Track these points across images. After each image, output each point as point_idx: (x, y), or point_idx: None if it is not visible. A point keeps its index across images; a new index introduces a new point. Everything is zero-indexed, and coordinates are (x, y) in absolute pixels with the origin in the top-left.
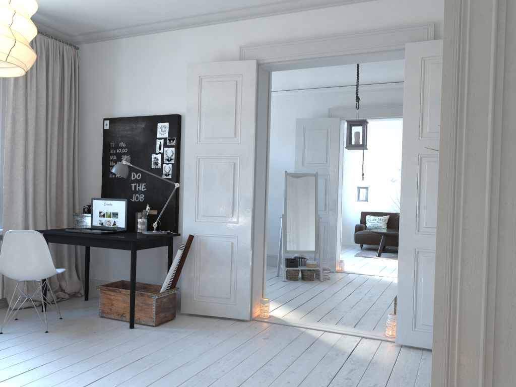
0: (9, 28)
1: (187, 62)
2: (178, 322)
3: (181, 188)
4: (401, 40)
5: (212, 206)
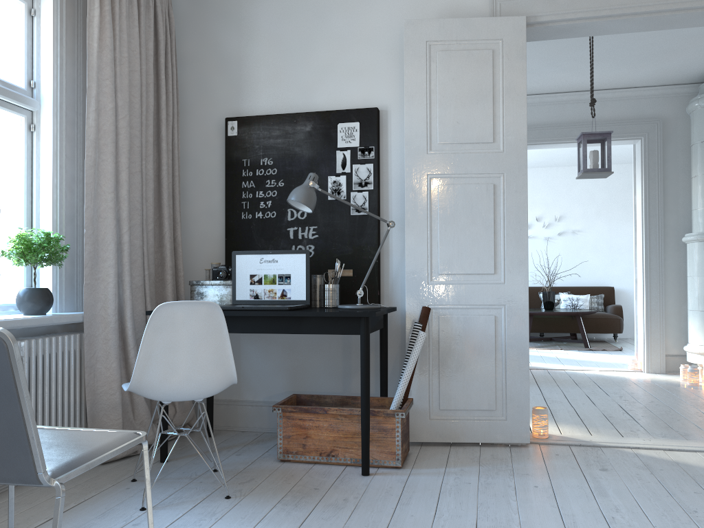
0: None
1: (387, 22)
2: (424, 458)
3: (384, 232)
4: None
5: (459, 258)
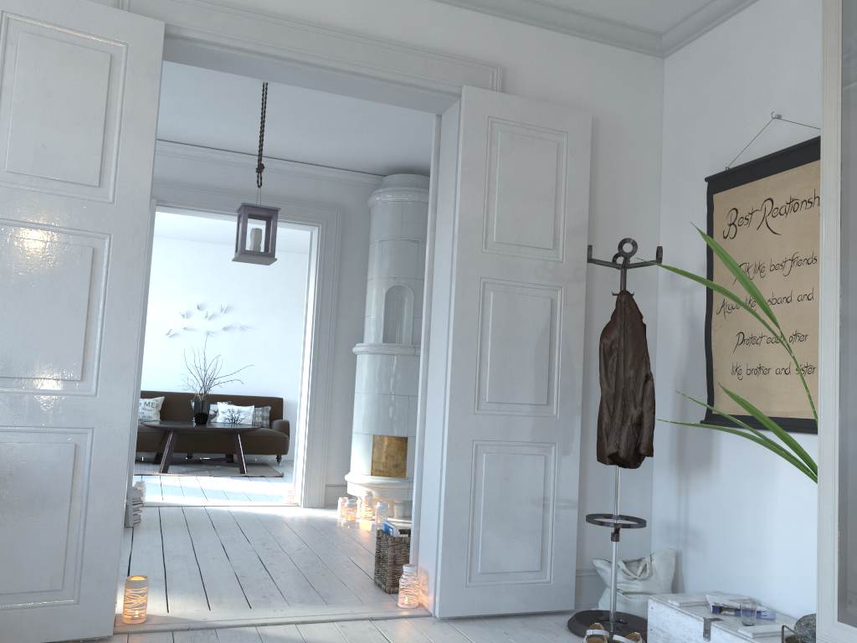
0: None
1: None
2: None
3: None
4: (454, 78)
5: (24, 353)
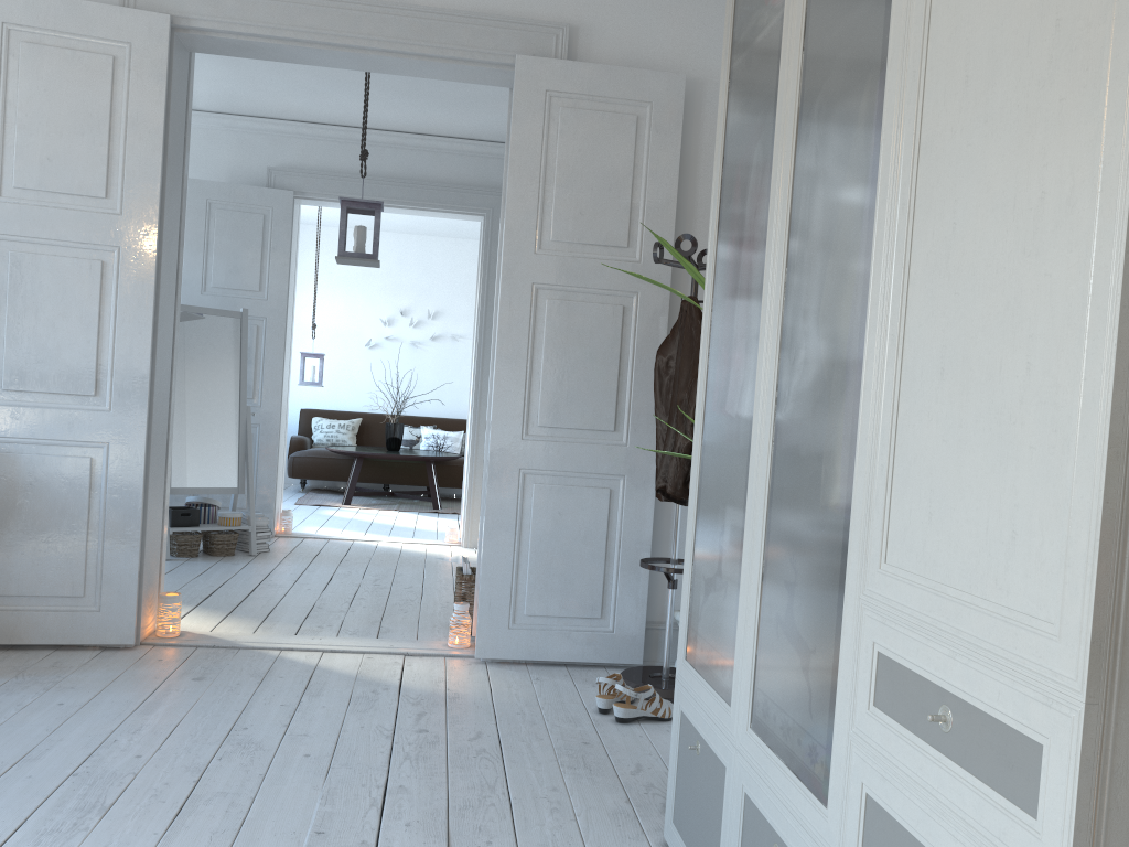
0: None
1: None
2: None
3: None
4: (507, 47)
5: (38, 368)
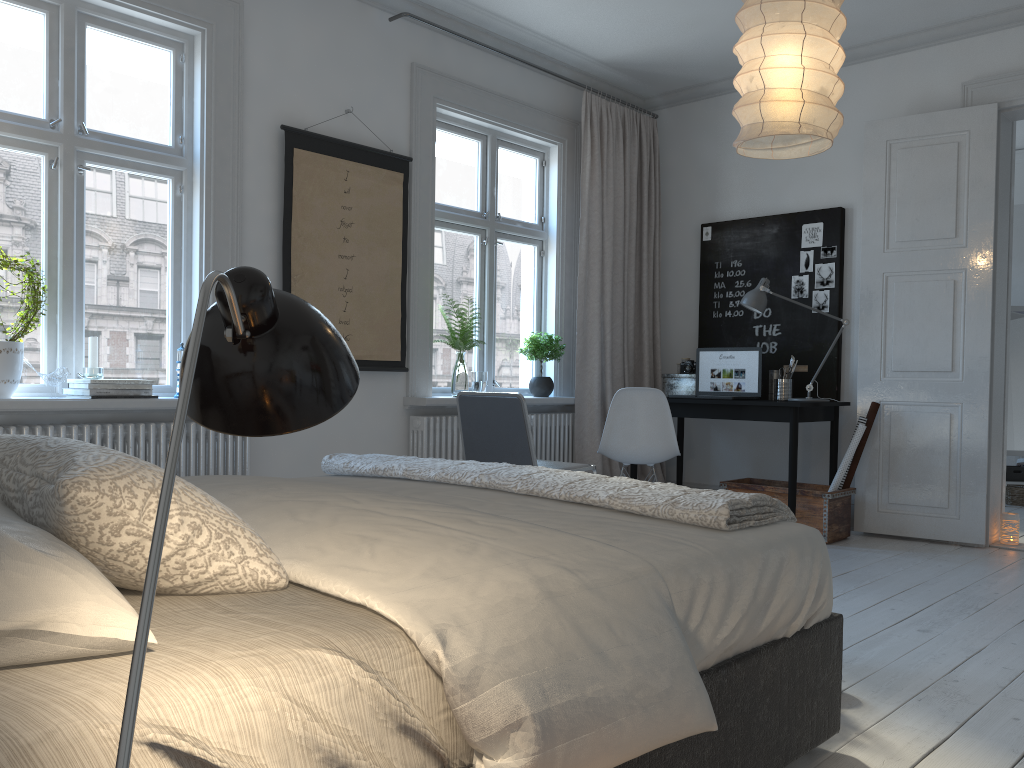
0: (828, 99)
1: (855, 119)
2: (859, 542)
3: (846, 329)
4: None
5: (913, 355)
